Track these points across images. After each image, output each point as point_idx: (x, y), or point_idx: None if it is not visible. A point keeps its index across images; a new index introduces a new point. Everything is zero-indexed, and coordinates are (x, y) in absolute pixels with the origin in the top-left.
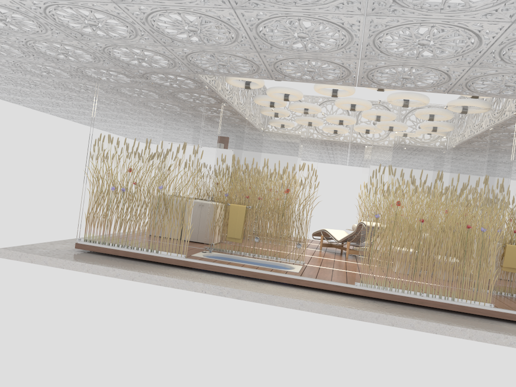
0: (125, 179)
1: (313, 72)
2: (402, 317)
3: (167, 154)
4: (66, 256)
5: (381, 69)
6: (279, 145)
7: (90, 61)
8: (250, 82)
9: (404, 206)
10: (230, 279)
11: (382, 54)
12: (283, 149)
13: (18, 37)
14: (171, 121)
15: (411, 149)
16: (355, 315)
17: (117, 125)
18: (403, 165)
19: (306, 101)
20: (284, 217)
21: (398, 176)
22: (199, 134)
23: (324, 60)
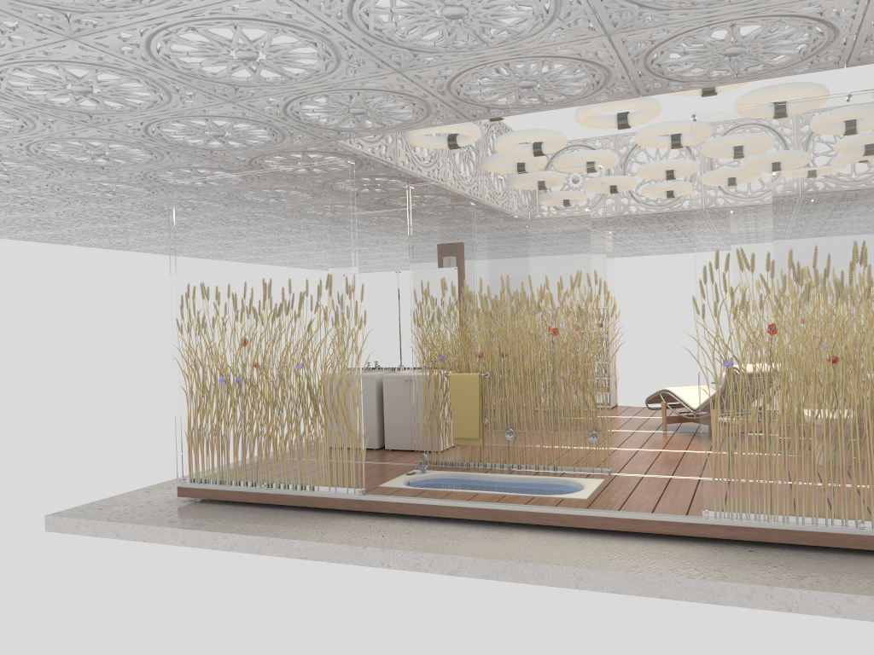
0: (238, 361)
1: (535, 88)
2: (810, 589)
3: (300, 302)
4: (153, 516)
5: (668, 47)
6: (524, 246)
7: (149, 158)
8: (456, 136)
9: (786, 334)
10: (444, 531)
11: (648, 11)
12: (534, 251)
13: (8, 143)
14: (299, 240)
15: (783, 207)
16: (699, 593)
17: (211, 264)
18: (770, 244)
19: (605, 148)
20: (556, 385)
21: (762, 269)
22: (351, 255)
23: (537, 55)
